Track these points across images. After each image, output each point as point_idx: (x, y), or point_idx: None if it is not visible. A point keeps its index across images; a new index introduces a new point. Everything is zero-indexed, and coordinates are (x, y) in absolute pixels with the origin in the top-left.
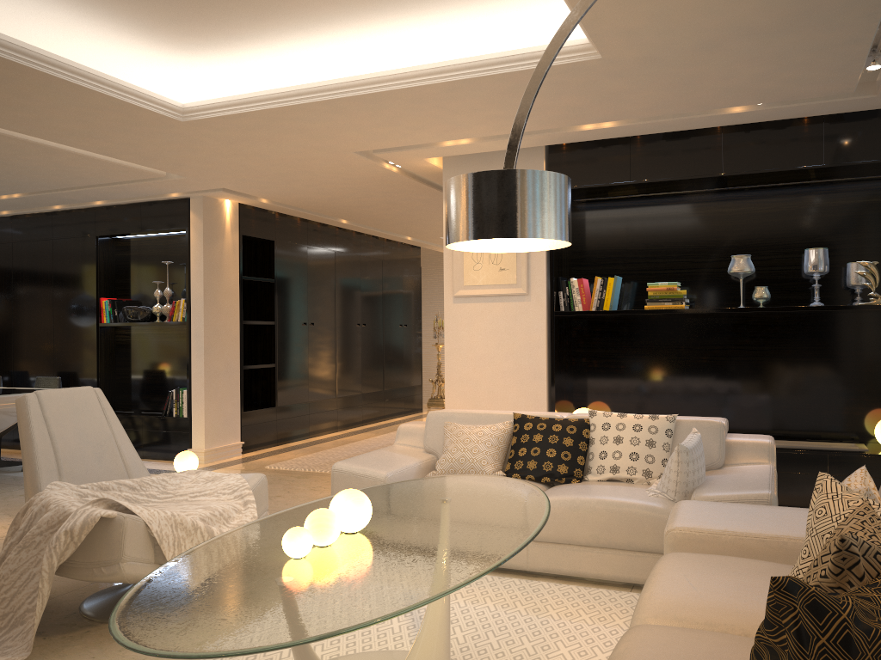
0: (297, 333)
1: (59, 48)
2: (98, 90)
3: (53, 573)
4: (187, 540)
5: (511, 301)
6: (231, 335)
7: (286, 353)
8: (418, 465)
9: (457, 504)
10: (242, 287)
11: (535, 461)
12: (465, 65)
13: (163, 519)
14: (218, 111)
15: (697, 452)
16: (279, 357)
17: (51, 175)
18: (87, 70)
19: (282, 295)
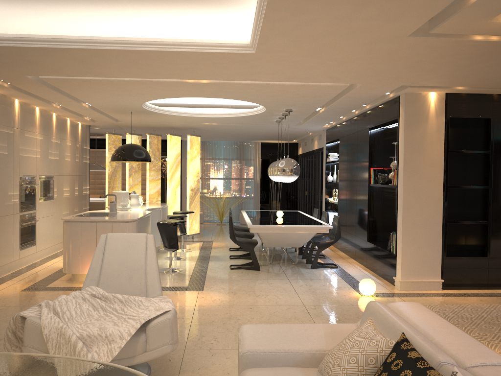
0: None
1: (202, 28)
2: (181, 50)
3: (10, 338)
4: (64, 347)
5: None
6: (432, 197)
7: None
8: (311, 353)
9: None
10: (447, 159)
11: None
12: None
13: (54, 328)
14: (255, 40)
15: None
16: (493, 215)
17: (301, 97)
18: (167, 40)
19: (500, 163)
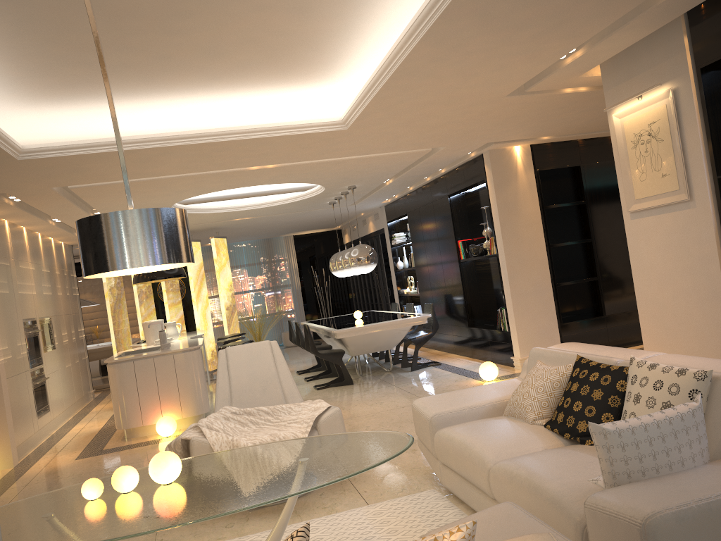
0: (623, 245)
1: (275, 108)
2: (268, 136)
3: None
4: None
5: (678, 210)
6: (536, 259)
7: (611, 265)
8: (492, 404)
9: (283, 469)
10: (544, 216)
11: (563, 414)
12: (415, 24)
13: (224, 442)
14: (352, 116)
15: (643, 433)
16: (601, 270)
17: (373, 170)
18: (253, 127)
19: (598, 212)
